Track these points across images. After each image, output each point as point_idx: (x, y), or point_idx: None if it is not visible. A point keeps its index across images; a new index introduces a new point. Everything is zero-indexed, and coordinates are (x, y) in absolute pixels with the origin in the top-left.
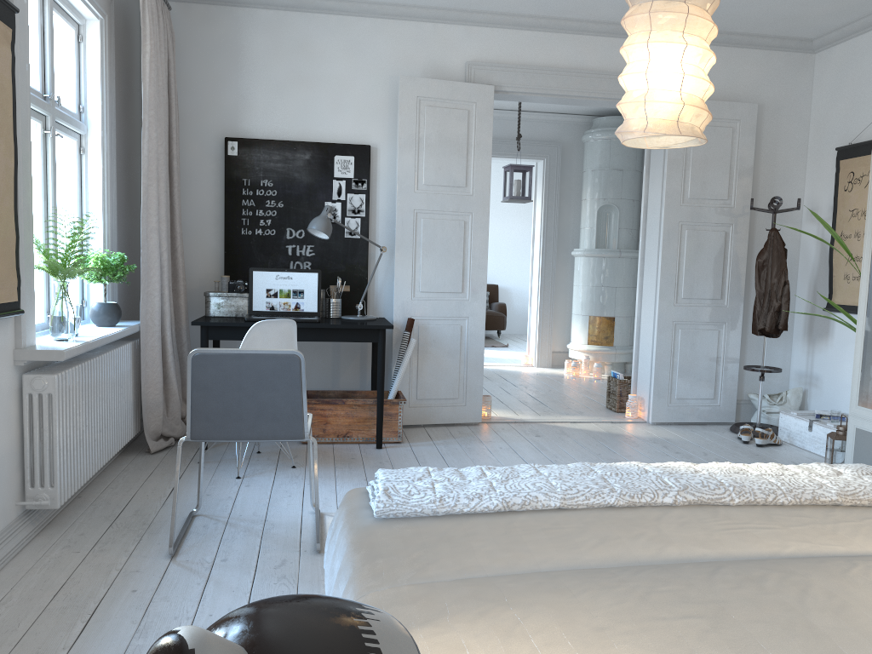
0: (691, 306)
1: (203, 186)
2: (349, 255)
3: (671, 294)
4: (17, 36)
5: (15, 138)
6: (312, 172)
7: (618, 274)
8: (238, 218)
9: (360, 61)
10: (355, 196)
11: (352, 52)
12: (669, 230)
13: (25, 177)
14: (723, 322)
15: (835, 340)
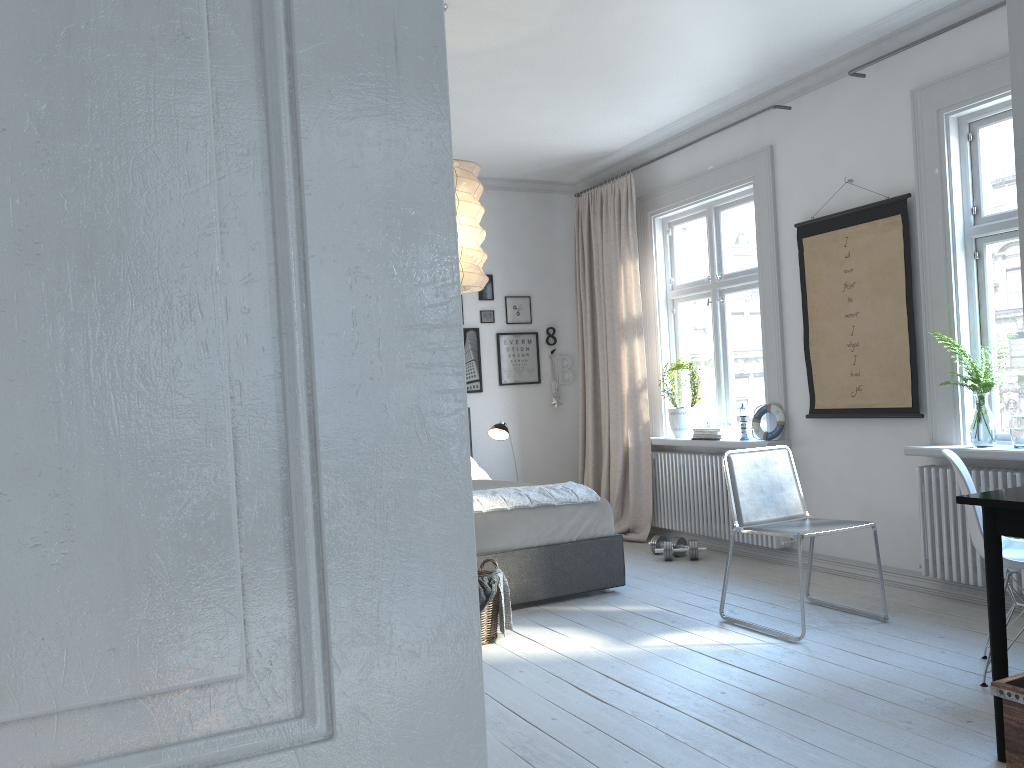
0: None
1: None
2: None
3: None
4: (923, 207)
5: (909, 288)
6: None
7: None
8: None
9: None
10: None
11: None
12: None
13: (937, 310)
14: None
15: None
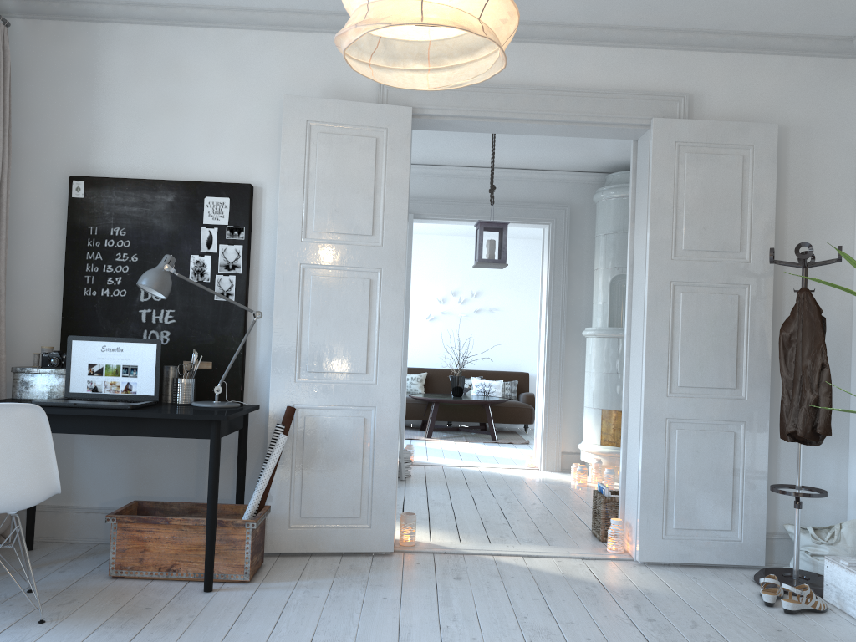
0: (693, 397)
1: (43, 236)
2: (220, 323)
3: (662, 380)
4: None
5: None
6: (175, 217)
7: None
8: (80, 275)
9: (244, 82)
10: (229, 247)
11: (233, 71)
12: (657, 292)
13: None
14: (741, 421)
15: None
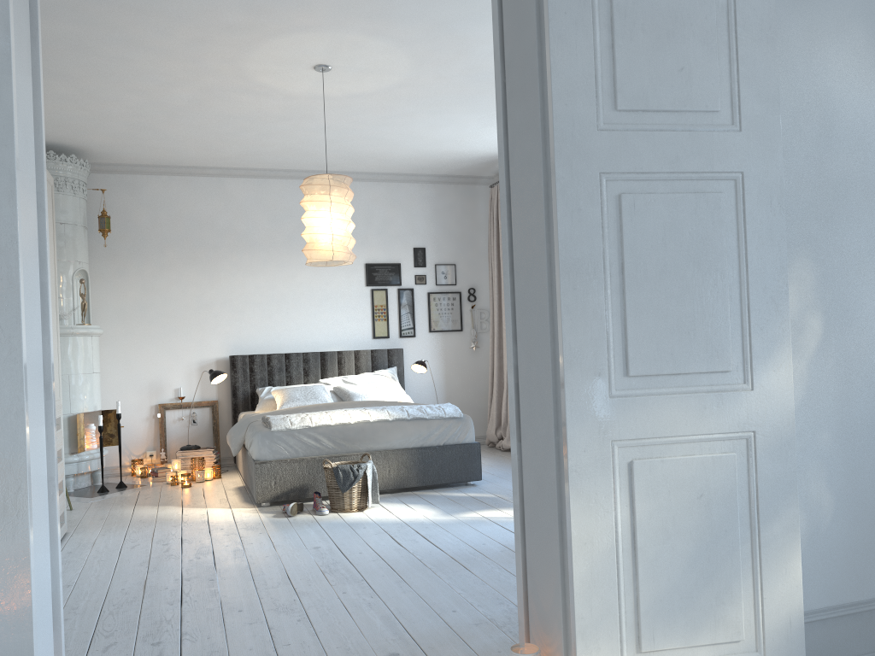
0: None
1: None
2: None
3: None
4: None
5: None
6: None
7: None
8: None
9: None
10: None
11: None
12: None
13: None
14: None
15: None
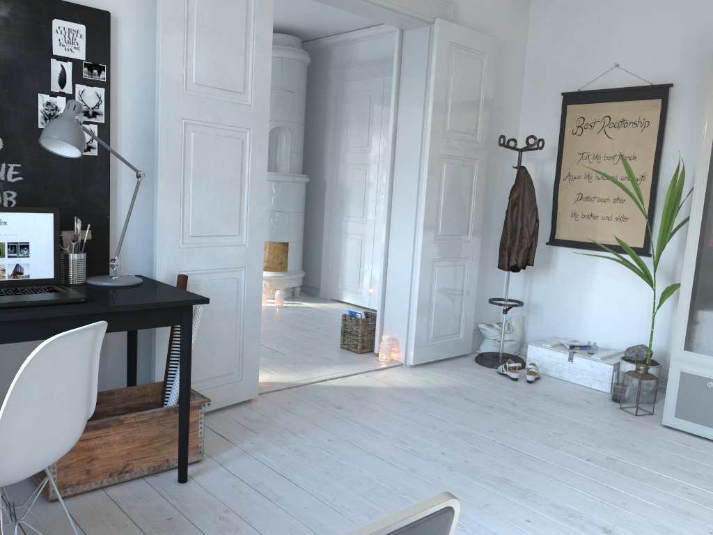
0: (446, 242)
1: None
2: (81, 182)
3: (432, 230)
4: None
5: None
6: (13, 40)
7: (292, 199)
8: None
9: None
10: (88, 89)
11: None
12: (433, 163)
13: None
14: (467, 257)
15: (559, 272)
